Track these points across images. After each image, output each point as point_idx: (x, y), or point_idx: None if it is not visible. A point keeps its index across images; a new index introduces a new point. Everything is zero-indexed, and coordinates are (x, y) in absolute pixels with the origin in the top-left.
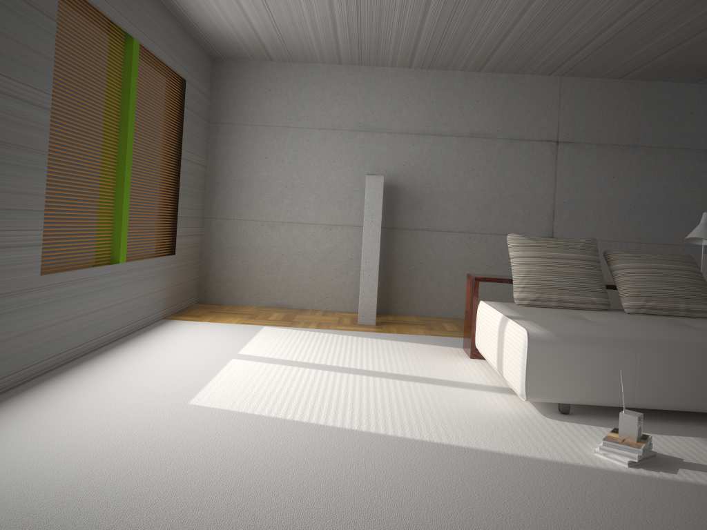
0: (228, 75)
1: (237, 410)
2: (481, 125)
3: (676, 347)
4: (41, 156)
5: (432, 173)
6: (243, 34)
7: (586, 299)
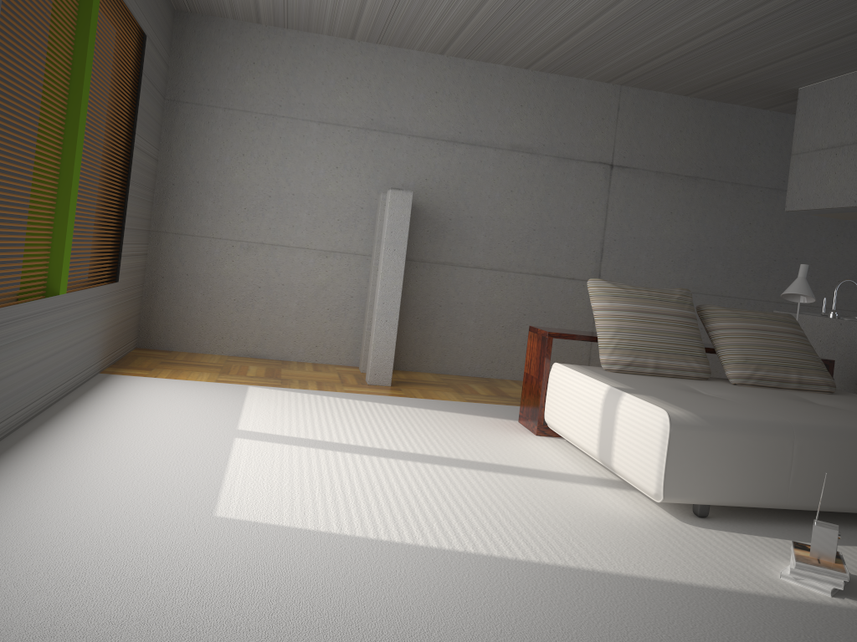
0: (195, 36)
1: (293, 526)
2: (524, 137)
3: (837, 434)
4: None
5: (461, 192)
6: None
7: (686, 366)
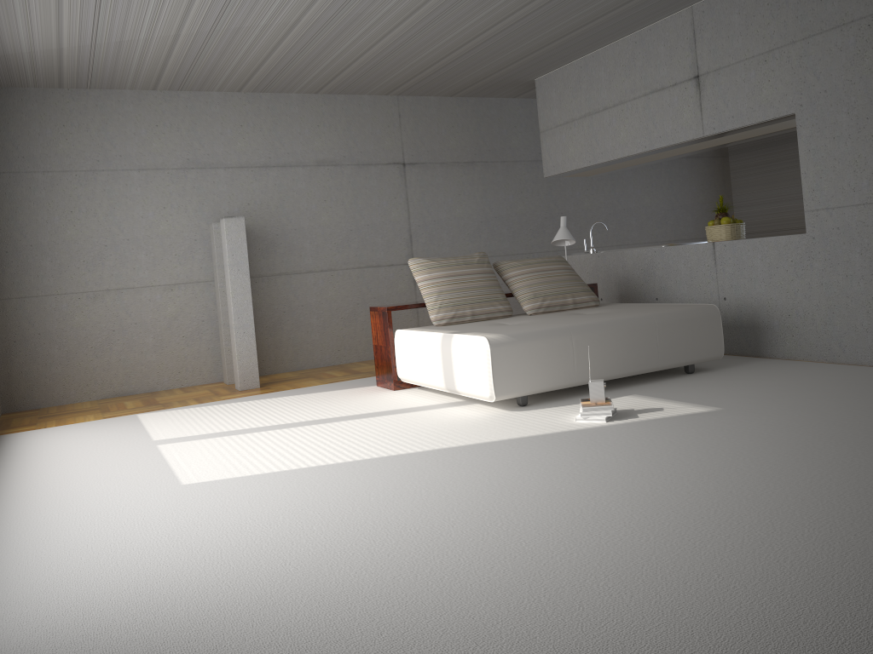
0: None
1: (245, 475)
2: (327, 152)
3: (598, 327)
4: None
5: (282, 210)
6: (40, 55)
7: (494, 309)
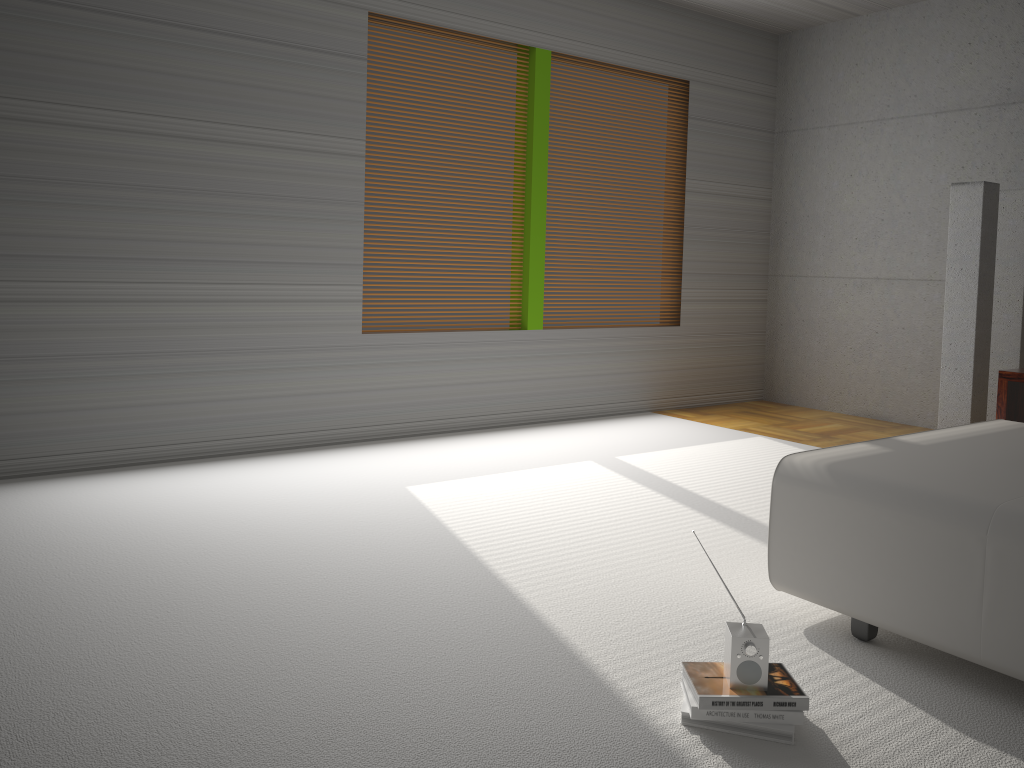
0: (797, 56)
1: (424, 503)
2: None
3: None
4: (352, 207)
5: None
6: None
7: None
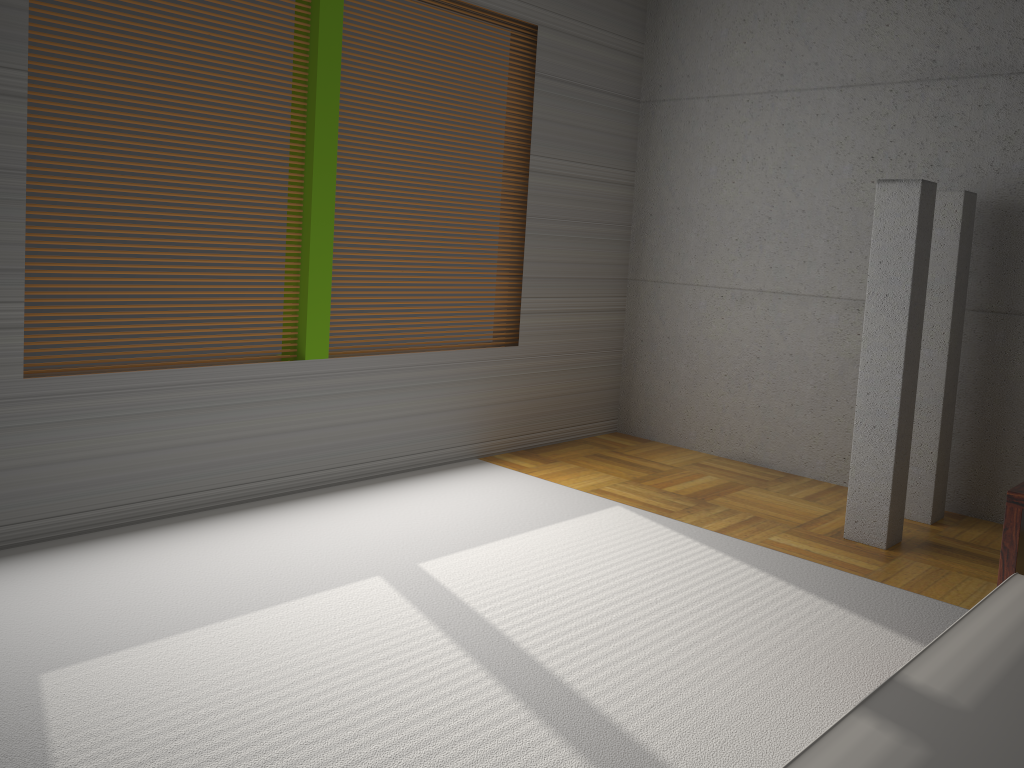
0: (671, 6)
1: (51, 730)
2: None
3: None
4: (4, 177)
5: None
6: None
7: None
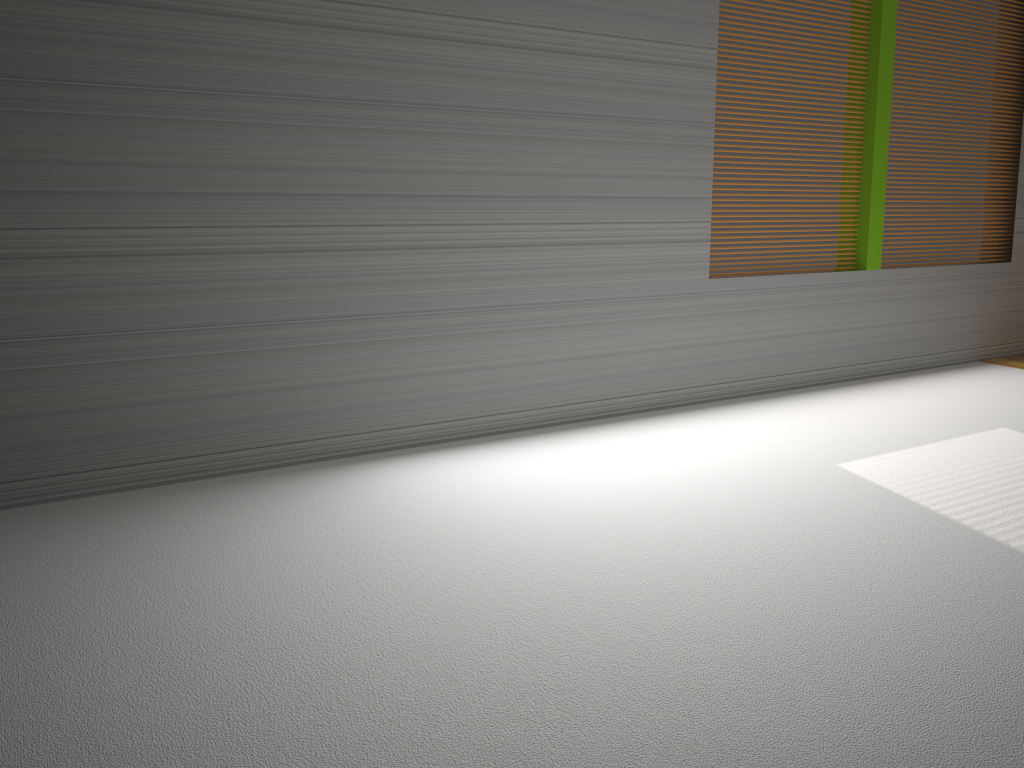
0: None
1: (890, 489)
2: None
3: None
4: (703, 129)
5: None
6: None
7: None
